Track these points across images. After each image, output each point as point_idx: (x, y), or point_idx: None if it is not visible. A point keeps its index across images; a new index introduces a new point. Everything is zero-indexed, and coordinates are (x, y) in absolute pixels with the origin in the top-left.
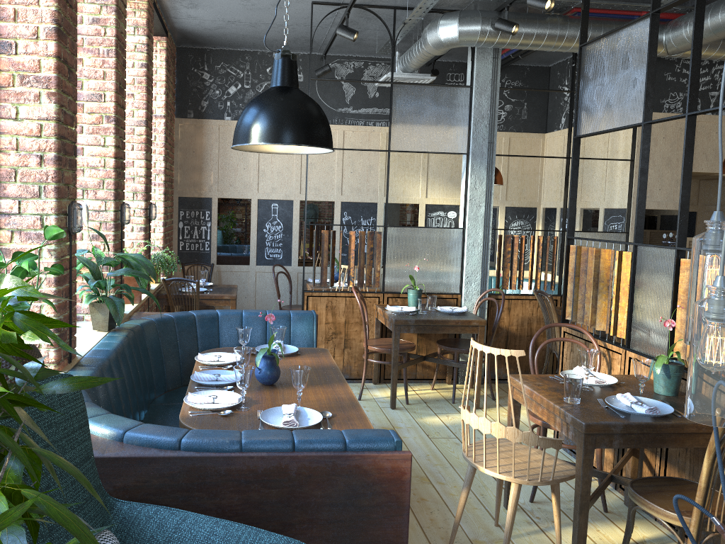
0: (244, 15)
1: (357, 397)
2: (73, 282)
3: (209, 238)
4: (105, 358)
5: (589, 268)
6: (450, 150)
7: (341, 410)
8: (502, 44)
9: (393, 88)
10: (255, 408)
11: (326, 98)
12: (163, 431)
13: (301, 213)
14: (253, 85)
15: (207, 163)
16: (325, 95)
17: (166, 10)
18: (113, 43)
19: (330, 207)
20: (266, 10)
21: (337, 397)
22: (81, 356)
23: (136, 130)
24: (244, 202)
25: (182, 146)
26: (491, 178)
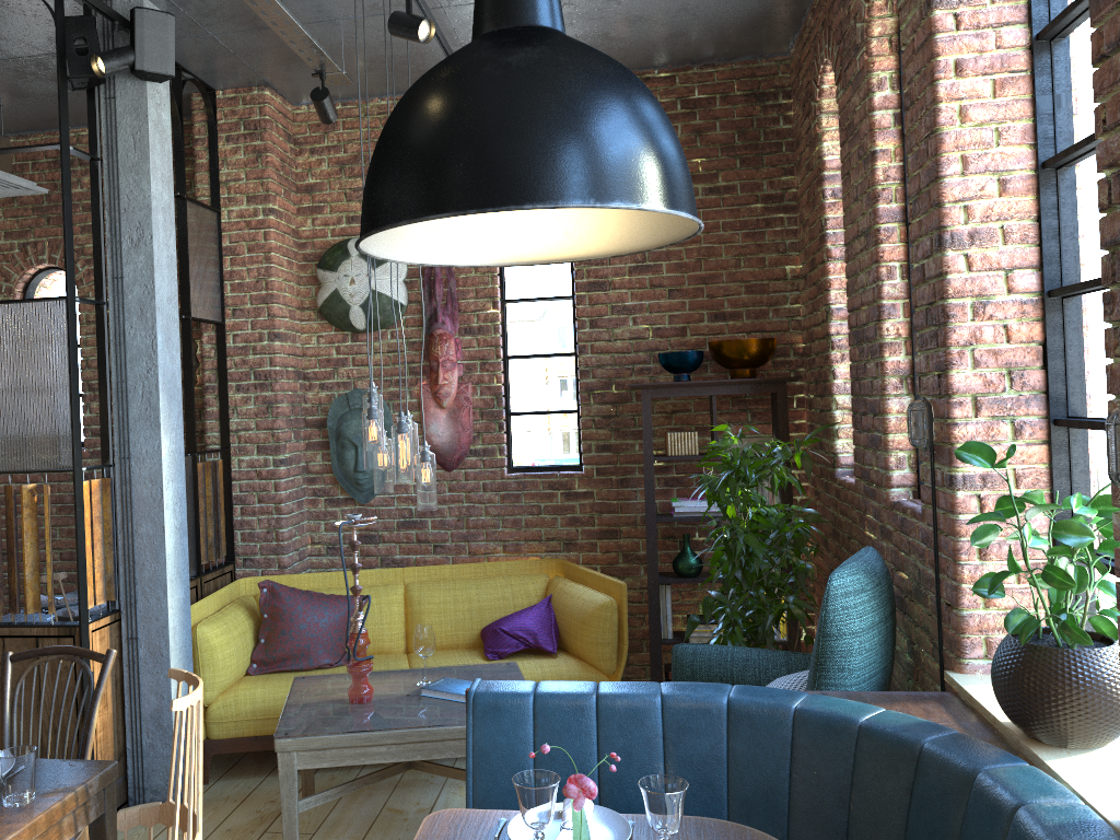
0: None
1: None
2: None
3: None
4: None
5: None
6: None
7: None
8: None
9: None
10: None
11: None
12: (760, 690)
13: None
14: None
15: None
16: None
17: None
18: None
19: None
20: None
21: None
22: None
23: None
24: None
25: None
26: None
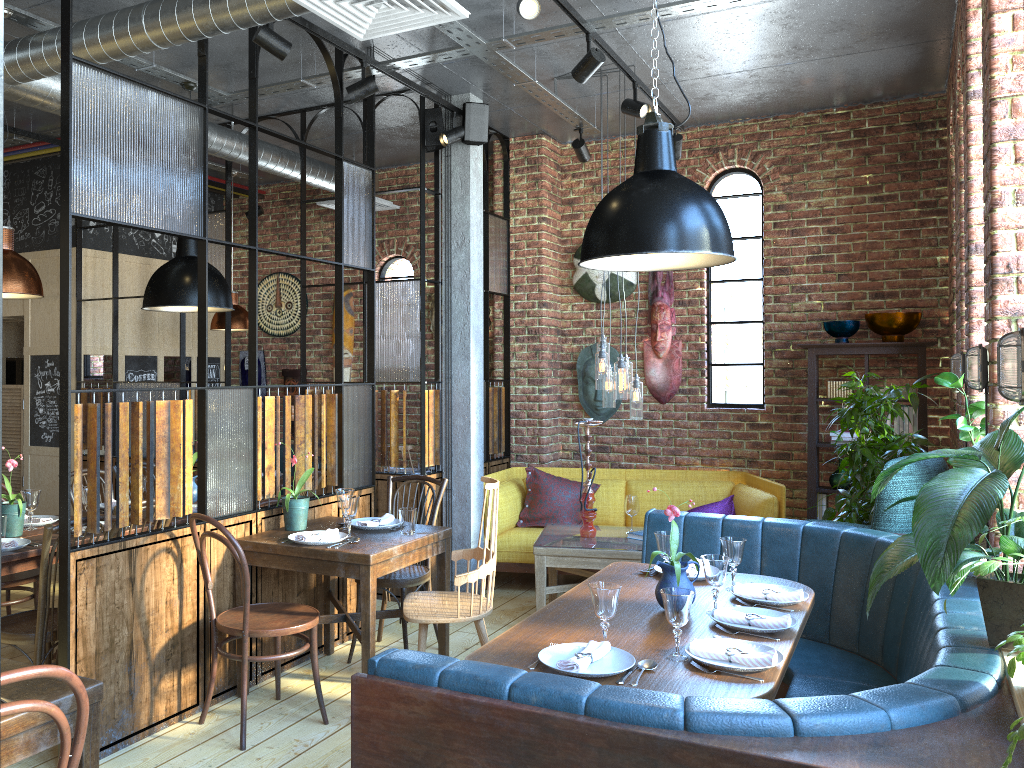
0: None
1: None
2: None
3: None
4: None
5: (122, 435)
6: None
7: (619, 576)
8: None
9: None
10: (717, 588)
11: None
12: (826, 524)
13: None
14: None
15: None
16: None
17: None
18: None
19: None
20: None
21: None
22: None
23: None
24: None
25: None
26: None
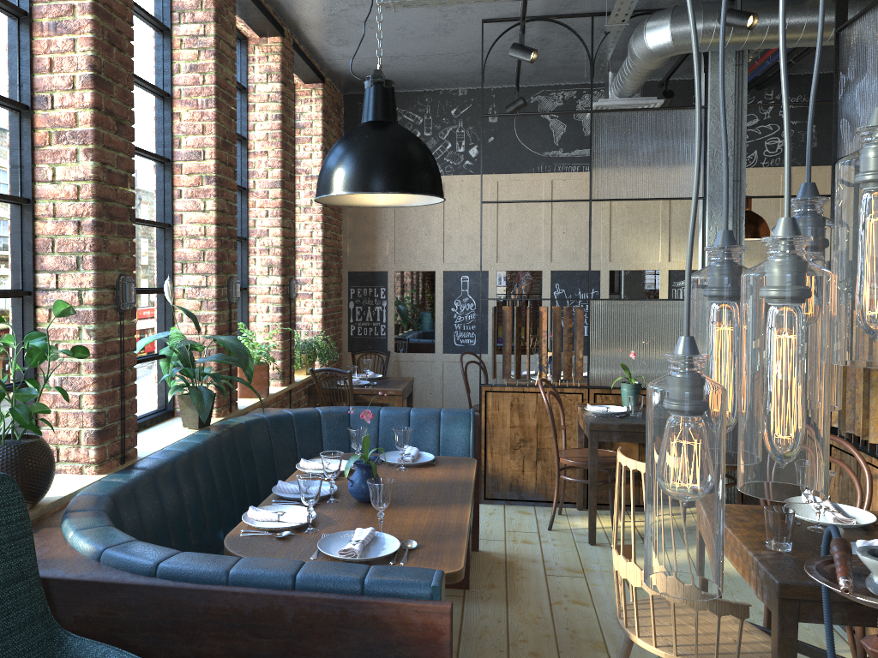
0: (406, 47)
1: (547, 526)
2: (131, 368)
3: (385, 320)
4: (167, 460)
5: None
6: (678, 194)
7: (436, 540)
8: (738, 44)
9: (593, 118)
10: (326, 530)
11: (528, 140)
12: (146, 551)
13: (499, 287)
14: (435, 132)
15: (381, 229)
16: (526, 136)
17: (314, 51)
18: (212, 91)
19: (536, 279)
20: (430, 38)
21: (443, 523)
22: (142, 457)
23: (271, 193)
24: (427, 276)
25: (351, 211)
26: (739, 230)
